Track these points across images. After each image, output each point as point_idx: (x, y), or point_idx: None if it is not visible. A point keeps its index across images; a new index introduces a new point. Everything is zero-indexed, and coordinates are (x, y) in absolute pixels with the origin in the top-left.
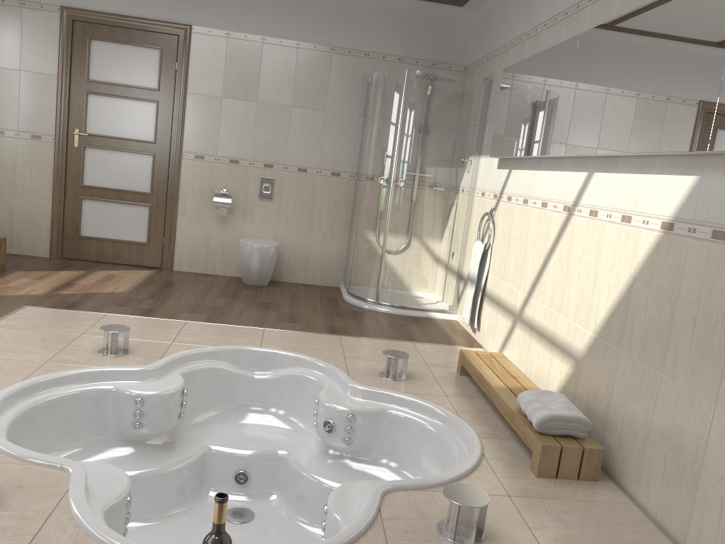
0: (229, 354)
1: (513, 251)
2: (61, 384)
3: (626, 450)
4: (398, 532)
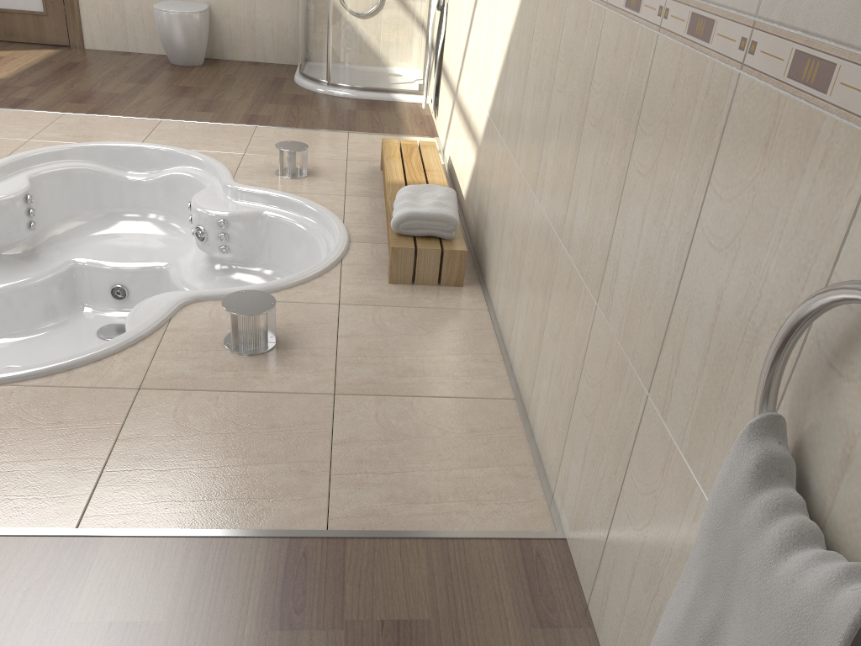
0: (98, 152)
1: (458, 8)
2: None
3: (492, 251)
4: (176, 343)
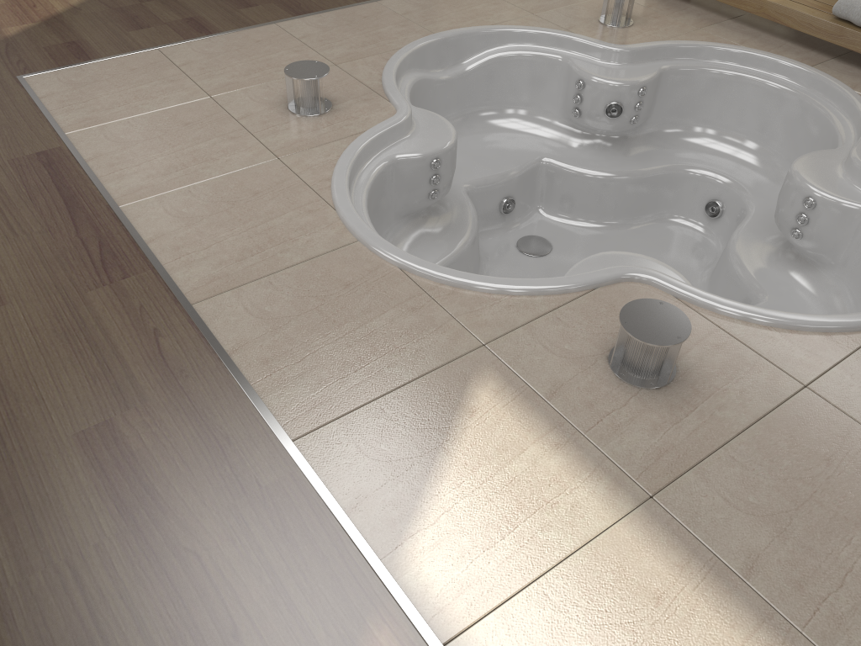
0: (416, 56)
1: None
2: (351, 180)
3: None
4: None
